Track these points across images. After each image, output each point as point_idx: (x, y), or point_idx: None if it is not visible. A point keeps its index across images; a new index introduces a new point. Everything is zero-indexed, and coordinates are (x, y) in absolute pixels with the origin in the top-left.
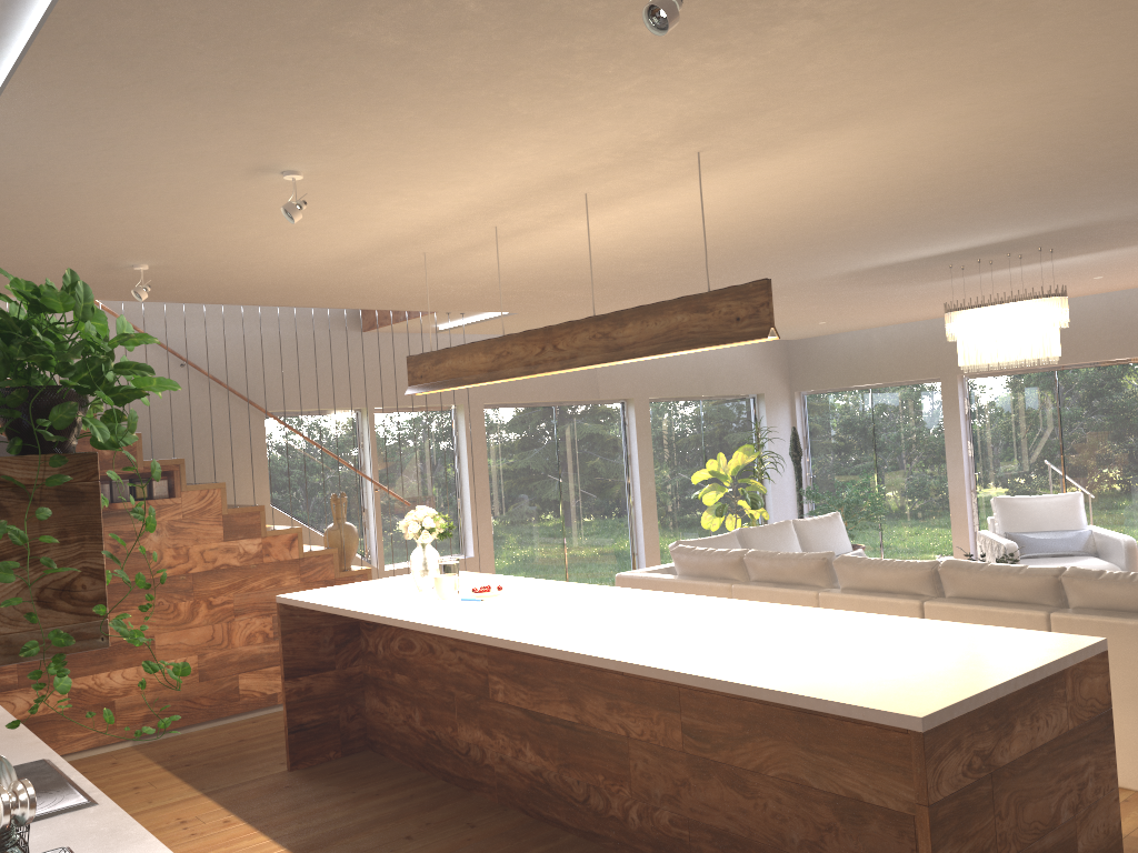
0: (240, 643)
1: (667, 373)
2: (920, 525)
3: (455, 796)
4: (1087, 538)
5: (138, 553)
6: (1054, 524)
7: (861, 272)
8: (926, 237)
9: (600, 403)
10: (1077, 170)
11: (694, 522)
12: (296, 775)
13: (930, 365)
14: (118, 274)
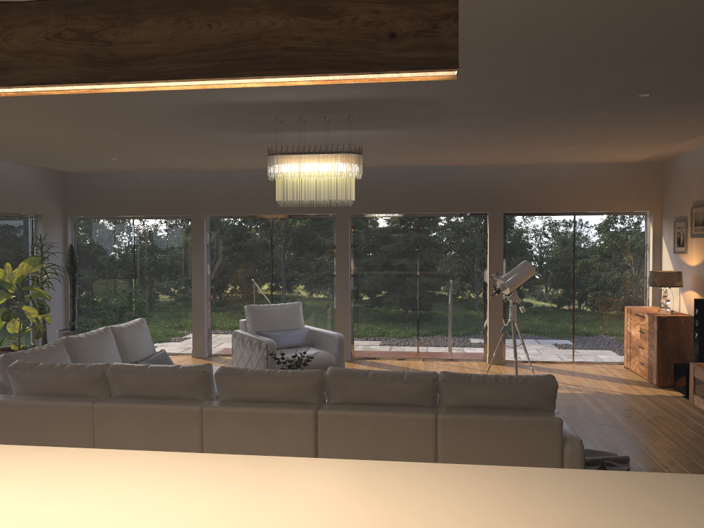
0: None
1: None
2: (167, 325)
3: None
4: (307, 334)
5: None
6: (286, 325)
7: (209, 107)
8: None
9: None
10: (505, 26)
11: None
12: None
13: (185, 206)
14: None
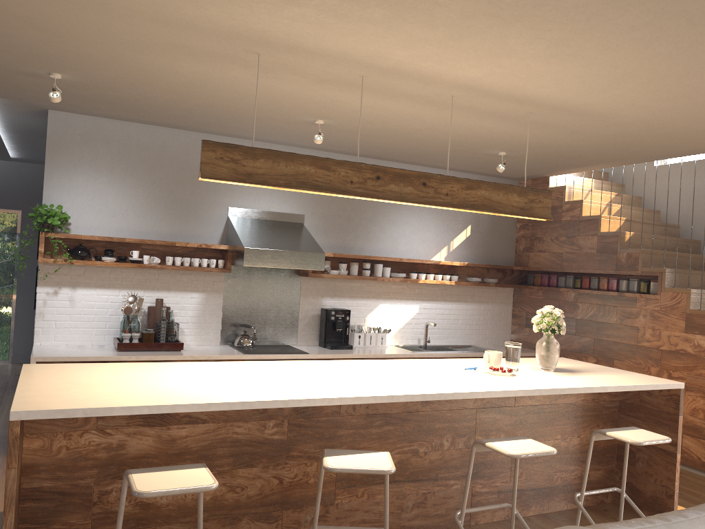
0: (686, 412)
1: None
2: None
3: None
4: None
5: (631, 327)
6: None
7: None
8: None
9: None
10: None
11: None
12: None
13: None
14: (522, 157)
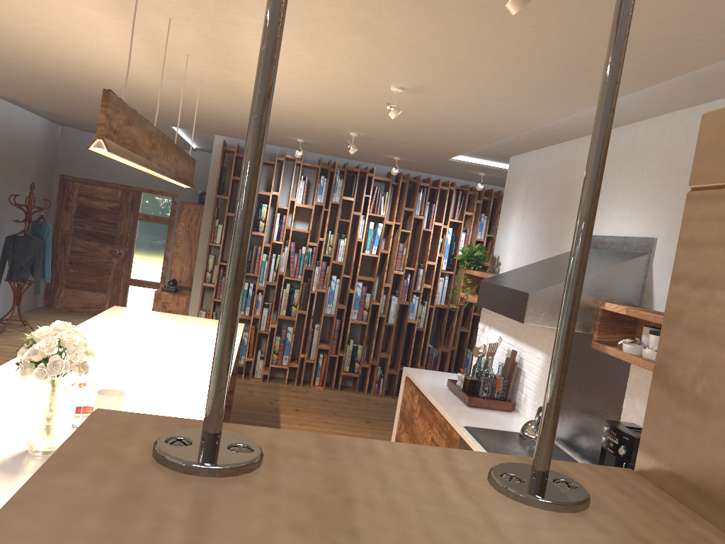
0: None
1: None
2: None
3: None
4: None
5: None
6: None
7: None
8: None
9: None
10: None
11: None
12: None
13: None
14: None
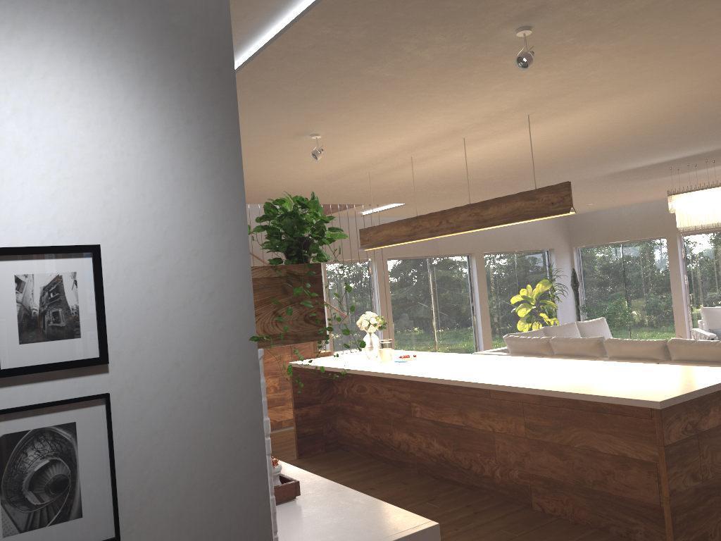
0: None
1: (494, 237)
2: (655, 328)
3: (392, 470)
4: None
5: None
6: None
7: (616, 174)
8: (655, 152)
9: (454, 256)
10: None
11: (512, 327)
12: (302, 461)
13: (659, 228)
14: None
